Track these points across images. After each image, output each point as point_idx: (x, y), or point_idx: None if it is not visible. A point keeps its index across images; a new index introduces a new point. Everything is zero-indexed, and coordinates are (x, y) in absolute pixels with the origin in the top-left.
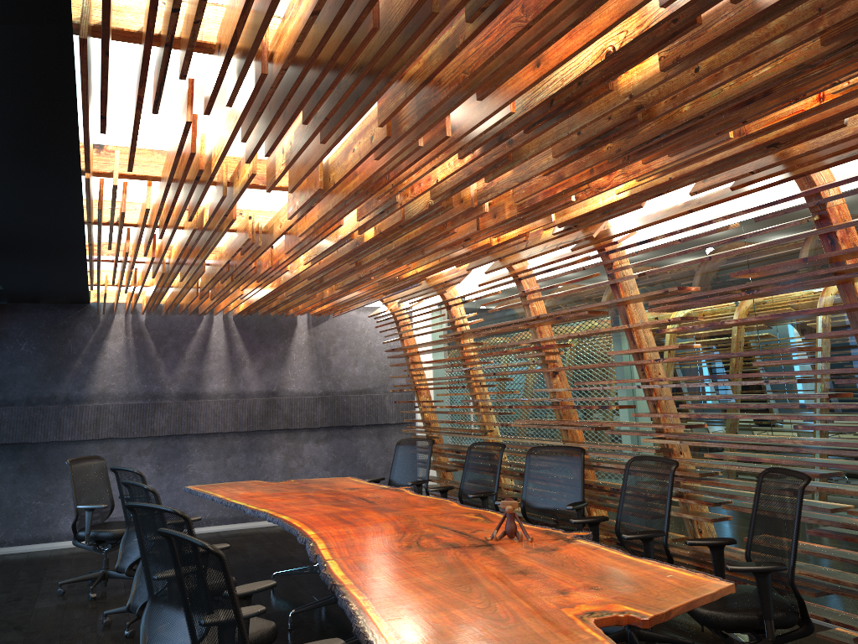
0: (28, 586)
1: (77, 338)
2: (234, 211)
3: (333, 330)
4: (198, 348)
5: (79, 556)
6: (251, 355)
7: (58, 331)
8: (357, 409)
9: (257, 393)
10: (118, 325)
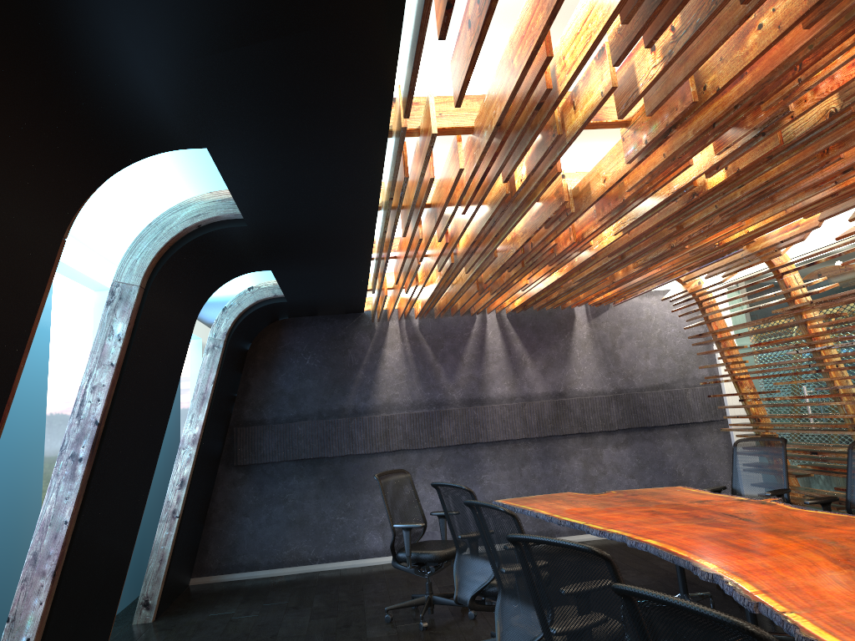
0: (352, 610)
1: (356, 348)
2: (557, 163)
3: (615, 320)
4: (475, 350)
5: (390, 575)
6: (531, 353)
7: (337, 342)
8: (656, 407)
9: (543, 395)
10: (393, 332)
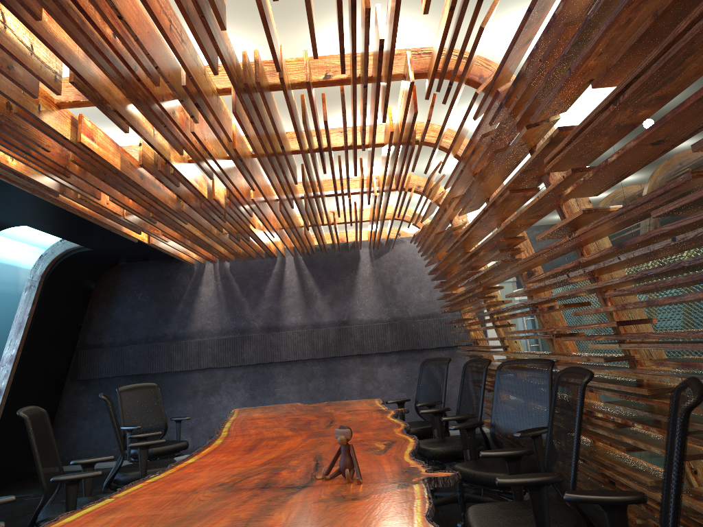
0: None
1: (178, 286)
2: (78, 134)
3: (394, 261)
4: (274, 287)
5: None
6: (321, 289)
7: (163, 282)
8: (426, 333)
9: (330, 323)
10: (208, 273)
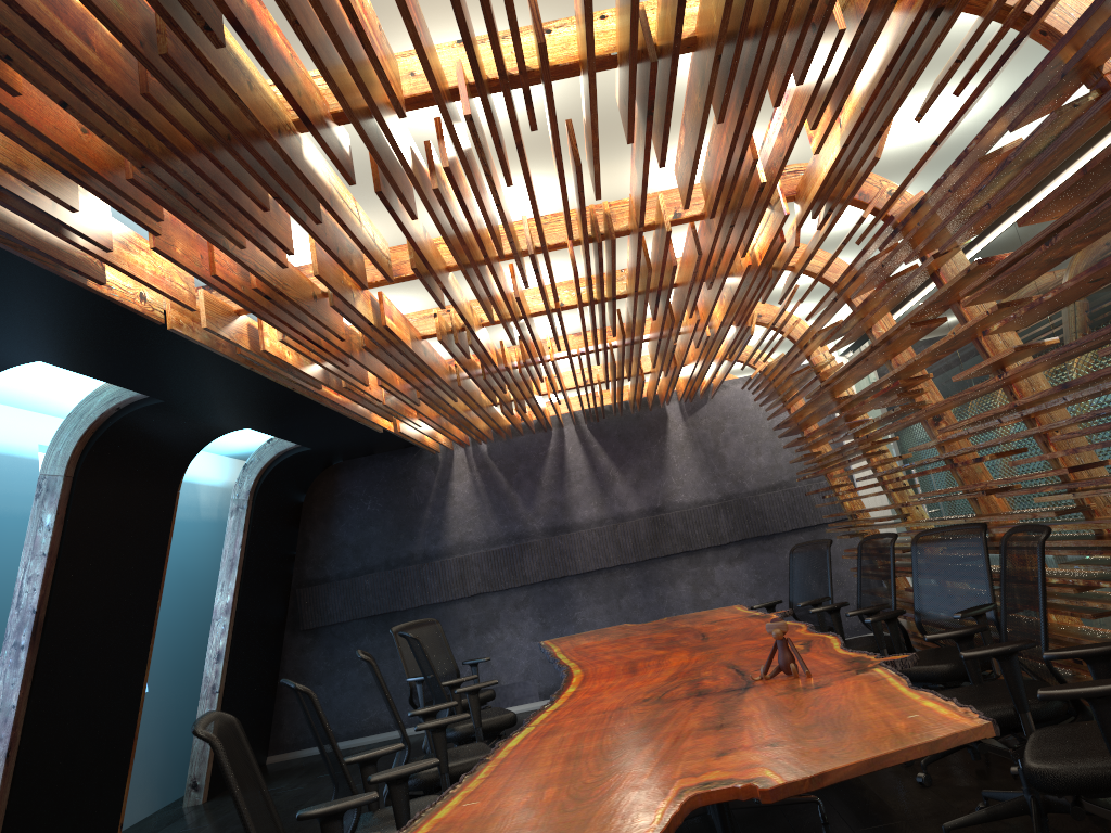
0: None
1: (420, 485)
2: (382, 316)
3: (716, 415)
4: (554, 471)
5: None
6: (620, 466)
7: (399, 482)
8: (774, 511)
9: (638, 513)
10: (459, 462)
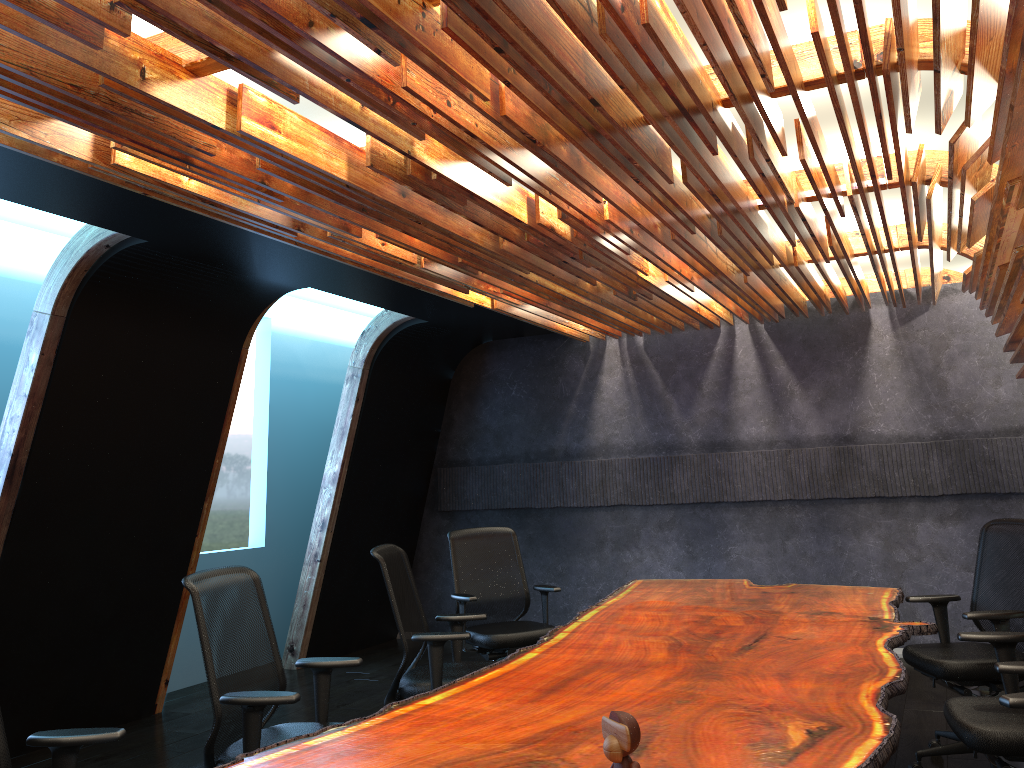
0: None
1: (567, 375)
2: (238, 119)
3: (940, 327)
4: (718, 376)
5: None
6: (801, 379)
7: (546, 369)
8: (1014, 463)
9: (819, 439)
10: (611, 354)
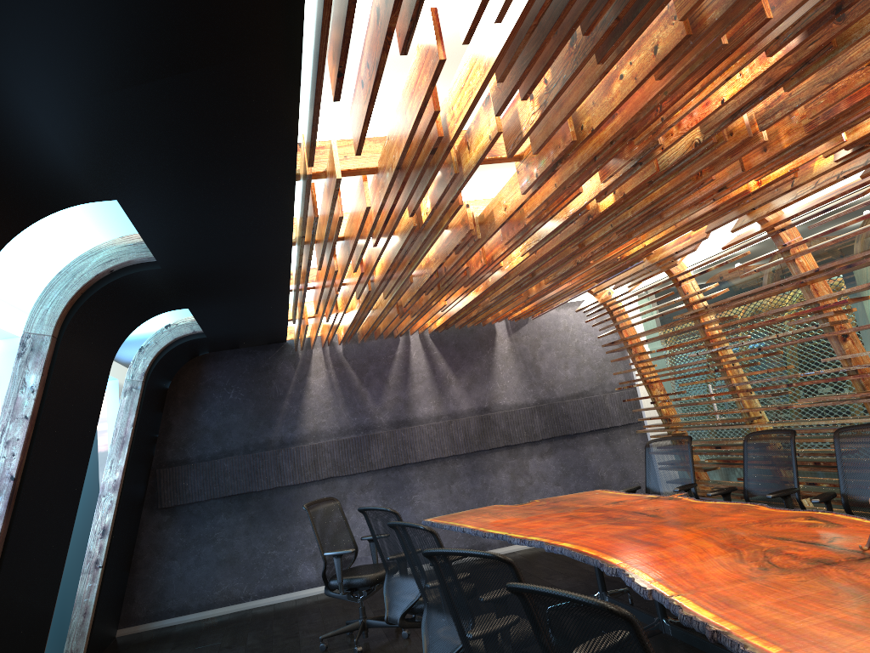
0: (286, 643)
1: (280, 378)
2: (459, 196)
3: (535, 333)
4: (400, 372)
5: (325, 604)
6: (455, 371)
7: (261, 374)
8: (577, 415)
9: (469, 411)
10: (317, 360)
